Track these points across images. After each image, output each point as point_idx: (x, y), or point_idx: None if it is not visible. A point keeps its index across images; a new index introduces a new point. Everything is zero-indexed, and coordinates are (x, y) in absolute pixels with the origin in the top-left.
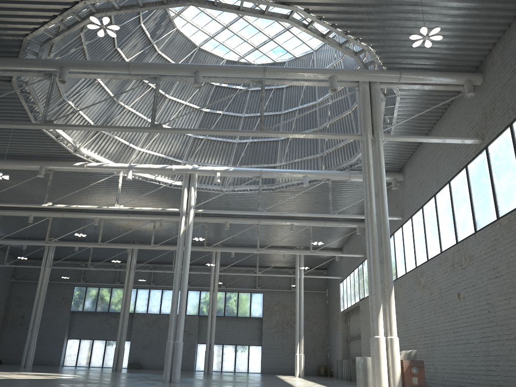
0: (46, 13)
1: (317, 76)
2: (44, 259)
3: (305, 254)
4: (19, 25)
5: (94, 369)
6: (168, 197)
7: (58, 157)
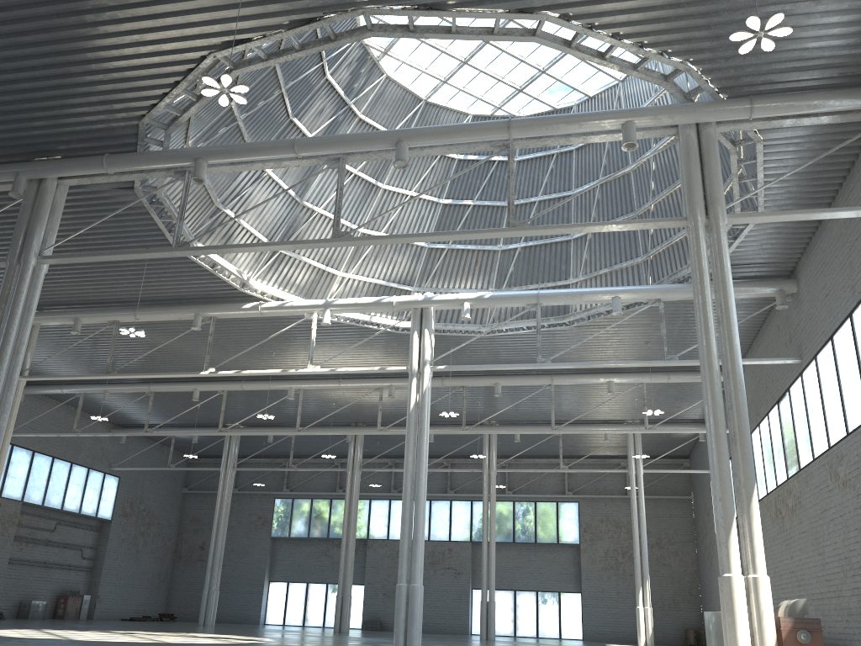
0: (164, 80)
1: (600, 125)
2: (224, 457)
3: (635, 432)
4: (130, 104)
5: (308, 629)
6: (396, 349)
7: (220, 297)
